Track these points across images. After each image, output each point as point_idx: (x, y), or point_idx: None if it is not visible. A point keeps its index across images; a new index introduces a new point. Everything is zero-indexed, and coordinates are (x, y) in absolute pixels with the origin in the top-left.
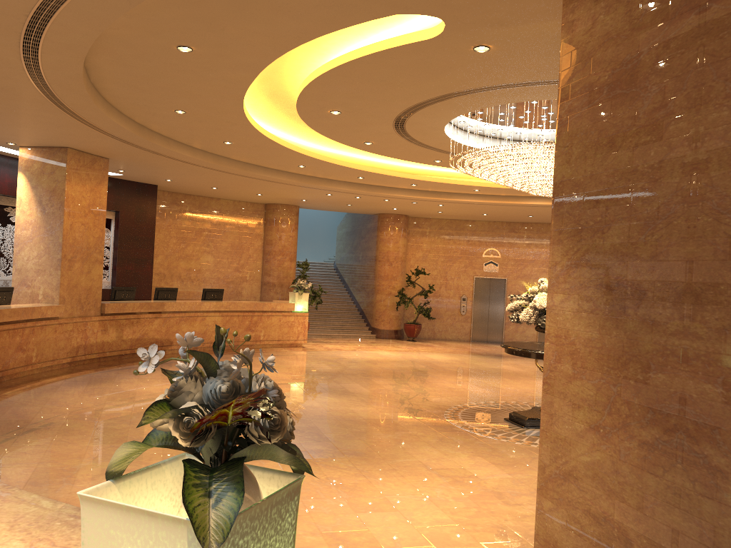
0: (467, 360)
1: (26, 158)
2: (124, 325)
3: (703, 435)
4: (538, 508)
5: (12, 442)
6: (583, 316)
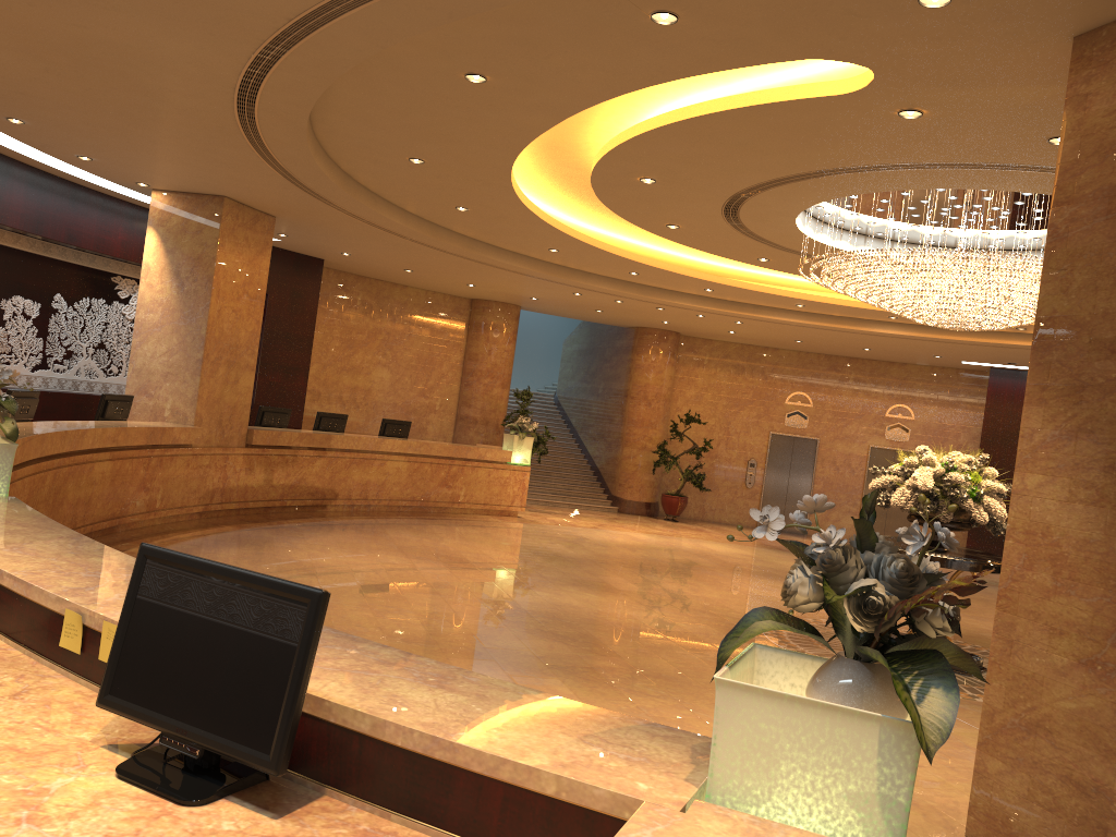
0: (764, 556)
1: (161, 207)
2: (276, 463)
3: None
4: (978, 770)
5: None
6: (1077, 508)
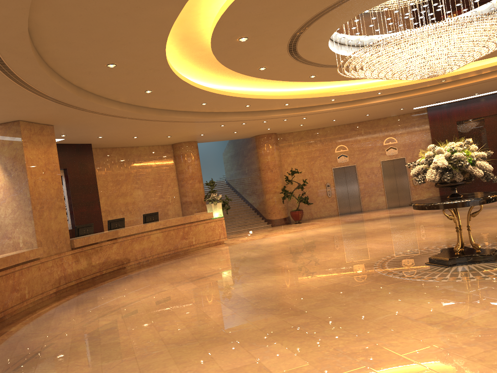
0: (350, 227)
1: None
2: (91, 253)
3: None
4: None
5: None
6: None
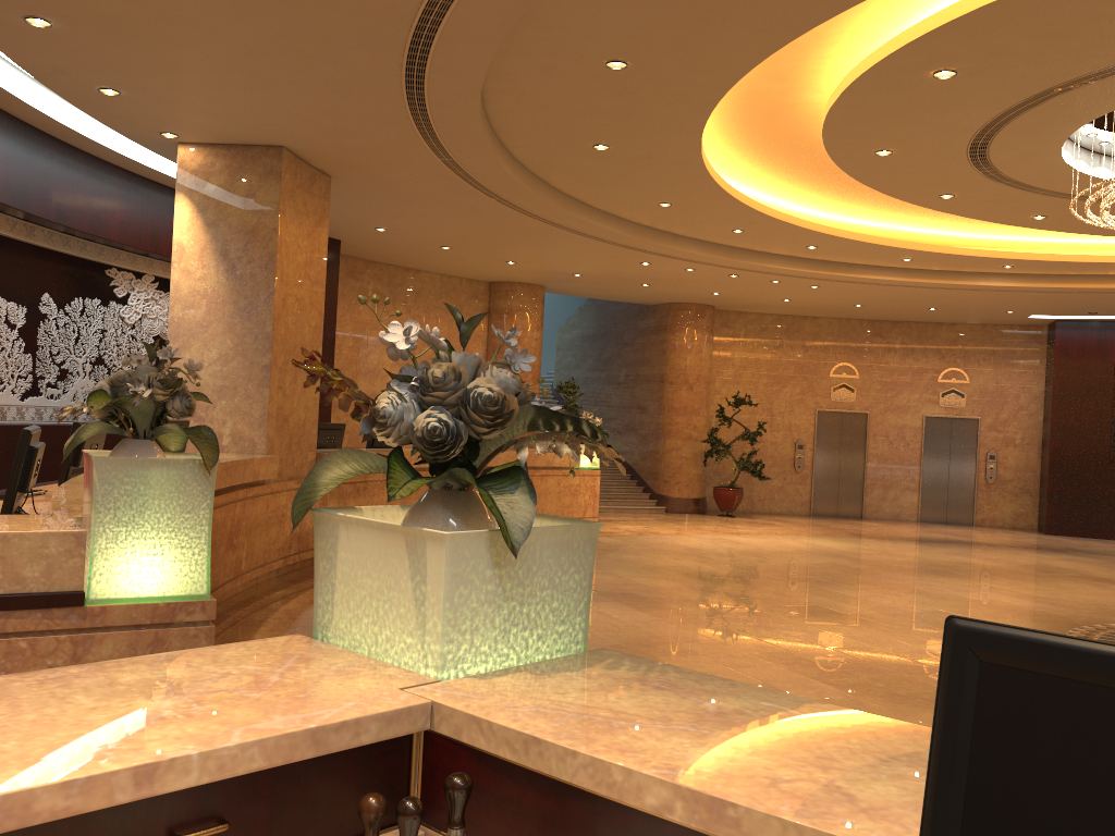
0: (883, 548)
1: (194, 165)
2: (348, 494)
3: None
4: None
5: None
6: None
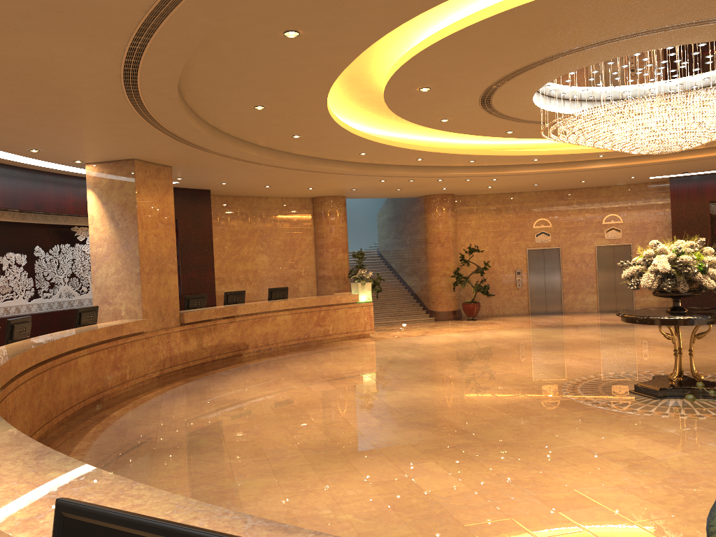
0: (542, 334)
1: (94, 174)
2: (203, 332)
3: None
4: None
5: (151, 465)
6: None
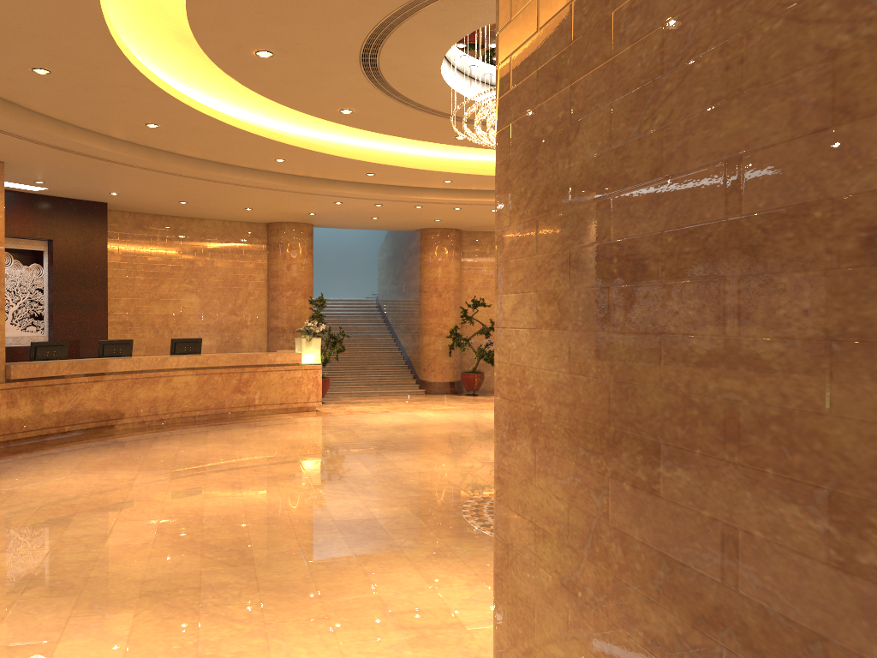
0: None
1: None
2: (45, 393)
3: (784, 653)
4: None
5: None
6: (544, 336)
